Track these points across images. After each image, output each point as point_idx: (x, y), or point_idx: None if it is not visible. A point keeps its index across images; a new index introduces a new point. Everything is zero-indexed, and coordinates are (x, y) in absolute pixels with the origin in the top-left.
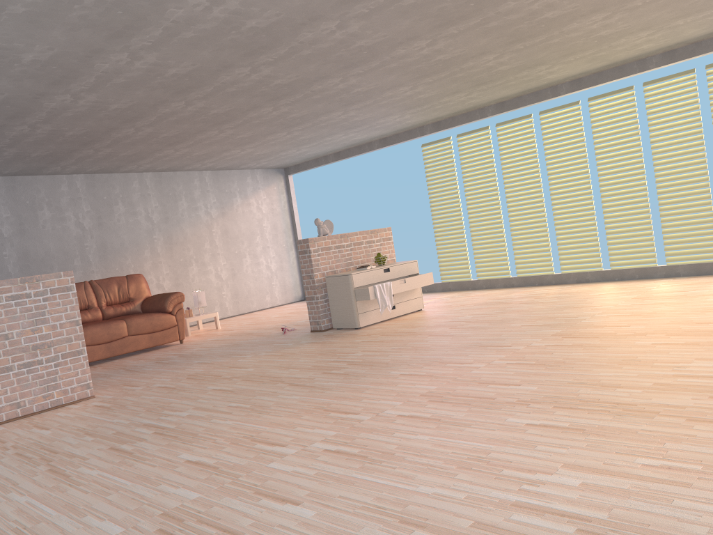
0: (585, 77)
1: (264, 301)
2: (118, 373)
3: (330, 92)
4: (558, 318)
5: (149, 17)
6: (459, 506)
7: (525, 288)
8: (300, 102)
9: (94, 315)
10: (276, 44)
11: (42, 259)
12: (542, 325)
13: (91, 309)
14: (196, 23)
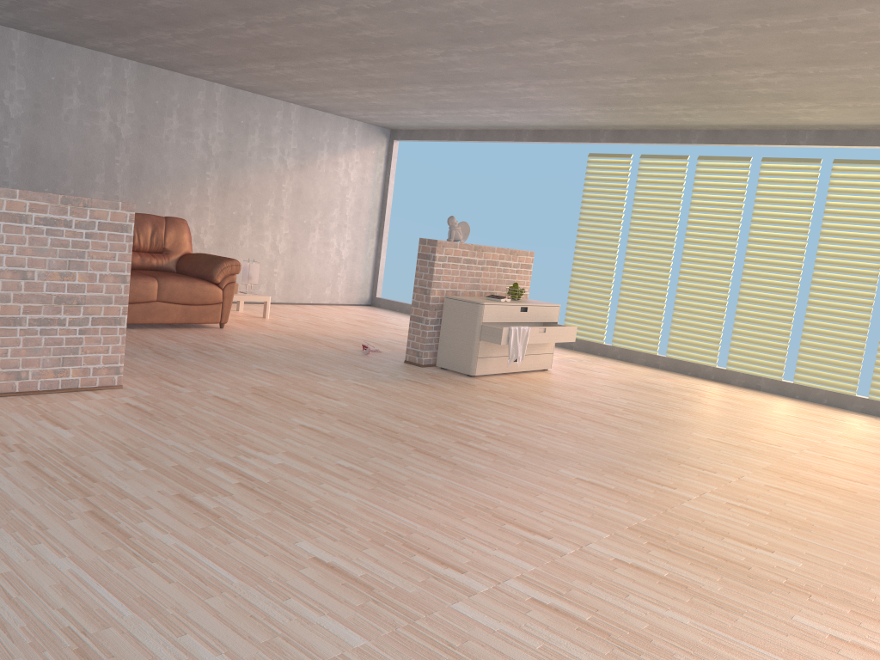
0: (839, 131)
1: (323, 294)
2: (143, 353)
3: (530, 55)
4: (754, 440)
5: None
6: None
7: (675, 375)
8: (483, 55)
9: None
10: None
11: (55, 162)
12: (738, 447)
13: None
14: None
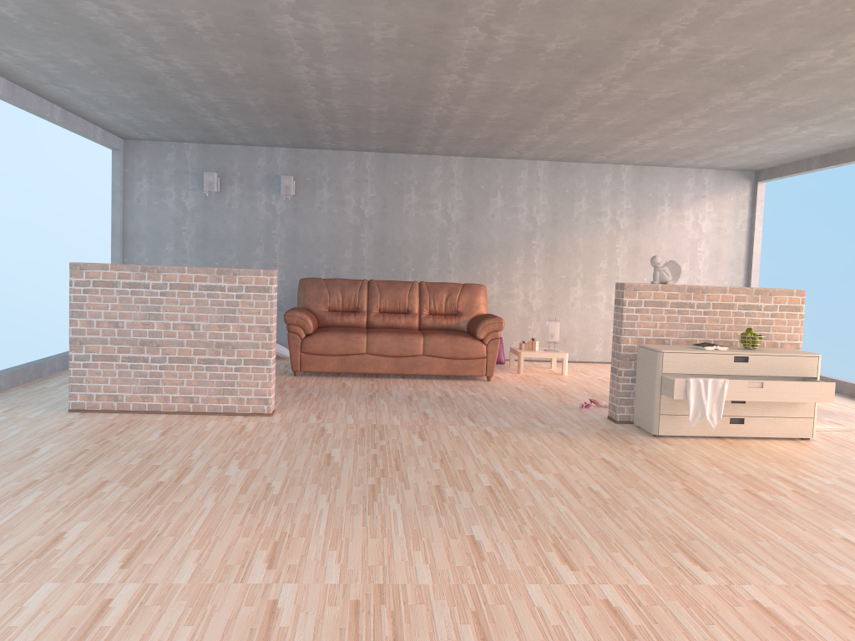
0: None
1: None
2: (359, 395)
3: (671, 62)
4: None
5: None
6: None
7: None
8: (636, 76)
9: (408, 322)
10: None
11: (398, 248)
12: None
13: (408, 314)
14: None
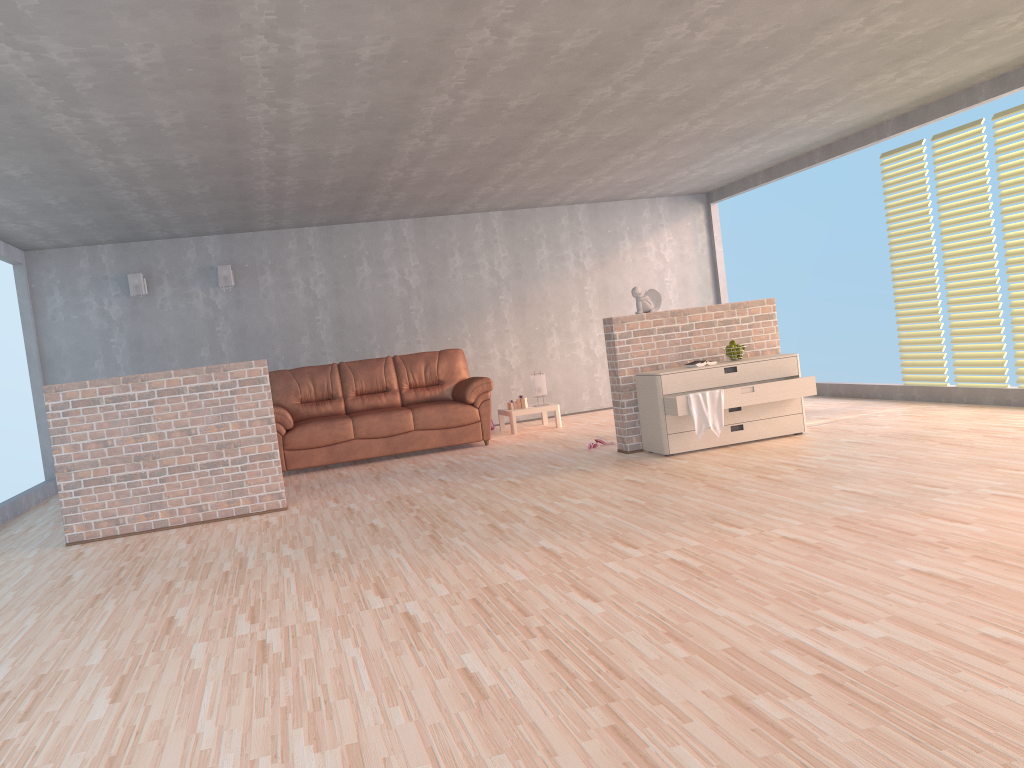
0: None
1: None
2: (363, 478)
3: (622, 104)
4: (919, 484)
5: (229, 68)
6: (178, 758)
7: (1018, 411)
8: (591, 119)
9: (389, 400)
10: (438, 66)
11: (359, 325)
12: (864, 496)
13: (388, 392)
14: (295, 64)
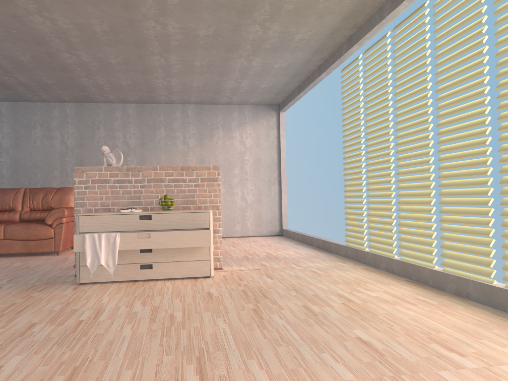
0: None
1: (234, 229)
2: None
3: None
4: (69, 376)
5: None
6: None
7: (387, 281)
8: (48, 4)
9: (9, 217)
10: None
11: (29, 167)
12: None
13: (12, 211)
14: None
